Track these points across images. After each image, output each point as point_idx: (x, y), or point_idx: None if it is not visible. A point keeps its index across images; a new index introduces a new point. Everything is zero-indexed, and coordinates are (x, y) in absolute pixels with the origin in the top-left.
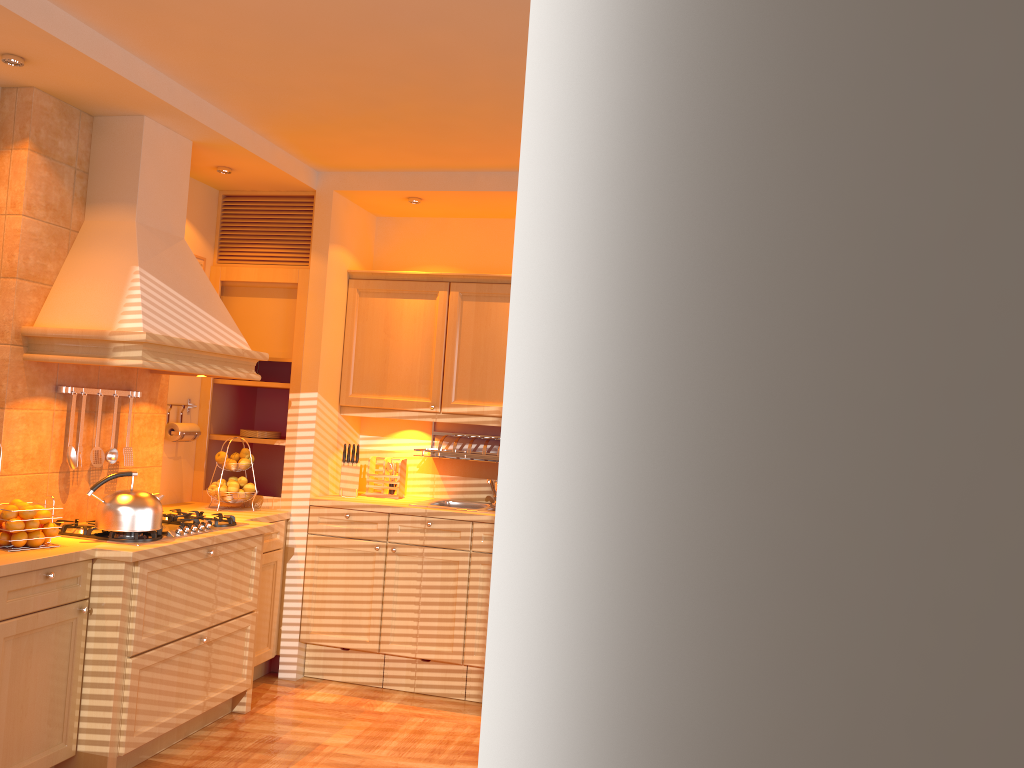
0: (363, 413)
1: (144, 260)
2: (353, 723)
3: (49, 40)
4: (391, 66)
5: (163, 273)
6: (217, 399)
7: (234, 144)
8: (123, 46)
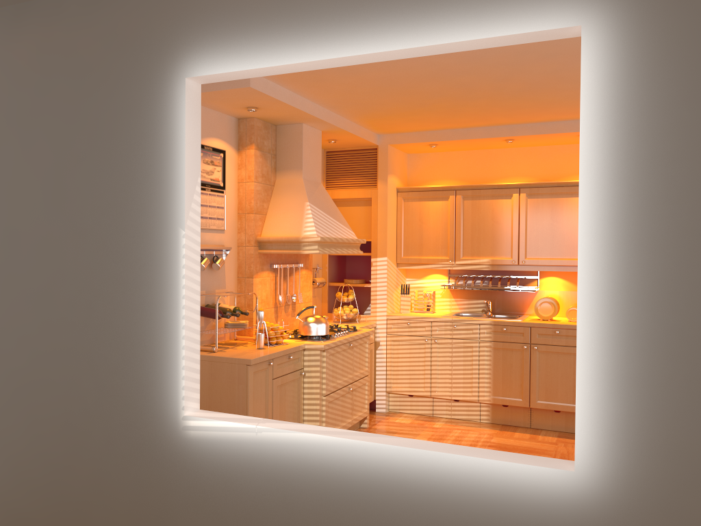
0: (410, 266)
1: (309, 198)
2: (424, 432)
3: (274, 101)
4: (436, 91)
5: (317, 203)
6: (329, 263)
7: (343, 130)
8: (301, 95)
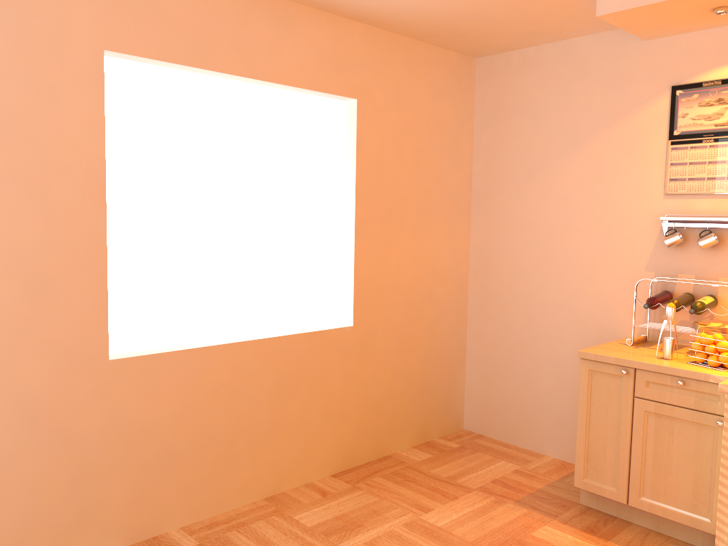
0: None
1: None
2: None
3: (674, 1)
4: None
5: None
6: None
7: None
8: None
